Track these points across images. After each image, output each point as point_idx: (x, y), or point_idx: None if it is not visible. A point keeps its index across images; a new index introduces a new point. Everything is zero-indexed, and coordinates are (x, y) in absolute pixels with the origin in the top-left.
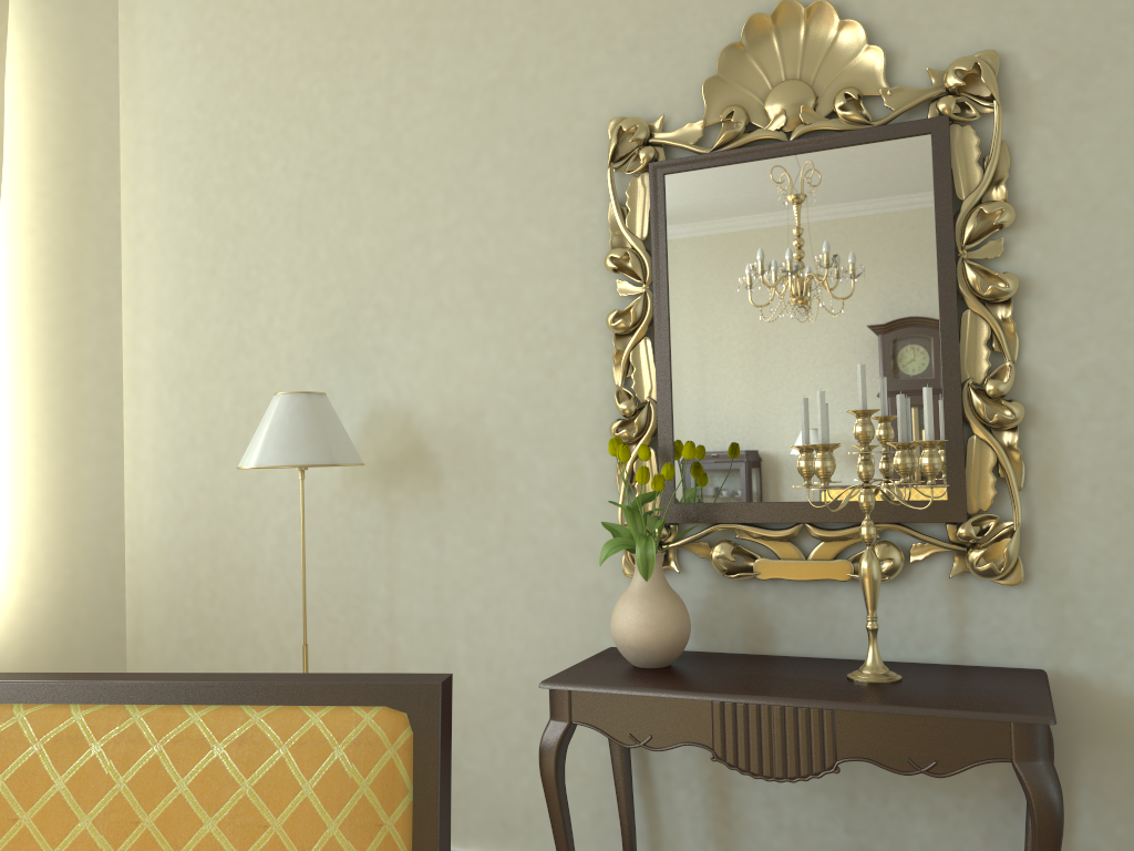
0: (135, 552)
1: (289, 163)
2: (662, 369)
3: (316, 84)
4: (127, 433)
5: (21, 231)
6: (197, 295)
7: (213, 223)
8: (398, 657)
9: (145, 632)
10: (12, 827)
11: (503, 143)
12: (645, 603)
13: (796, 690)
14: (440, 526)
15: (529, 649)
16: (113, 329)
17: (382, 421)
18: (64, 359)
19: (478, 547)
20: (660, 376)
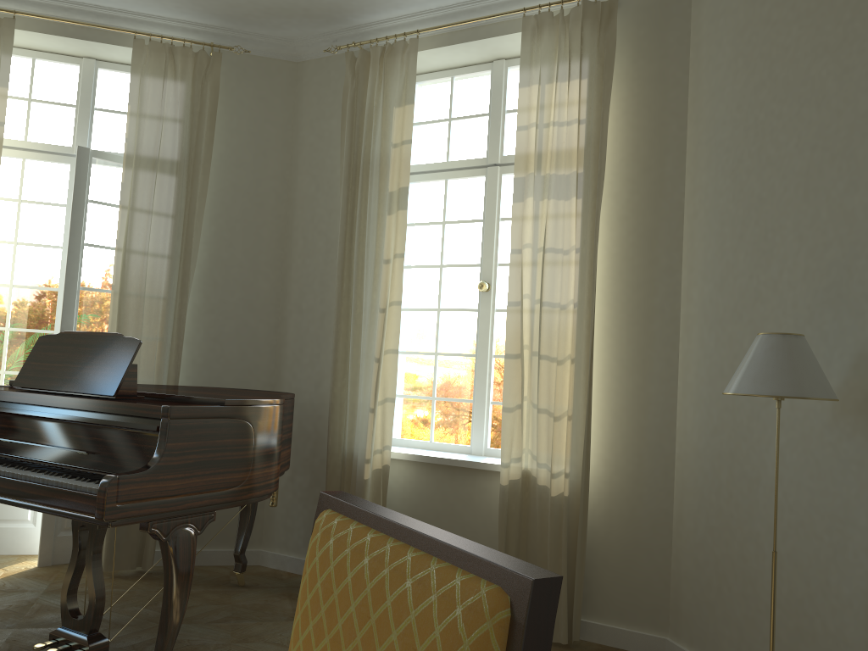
0: (681, 452)
1: (800, 140)
2: None
3: (824, 68)
4: (680, 362)
5: (618, 219)
6: (729, 256)
7: (742, 198)
8: None
9: (684, 514)
10: (330, 596)
11: None
12: None
13: None
14: None
15: None
16: (674, 285)
17: None
18: (641, 307)
19: None
20: None
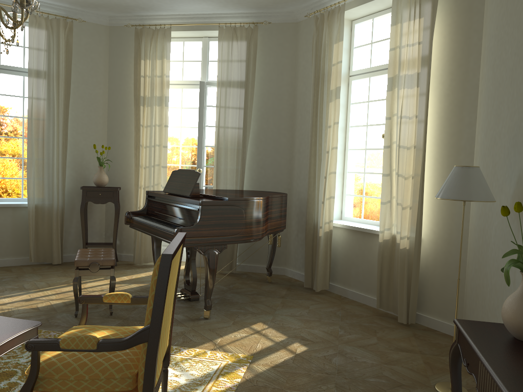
0: (470, 228)
1: (511, 49)
2: None
3: (520, 5)
4: None
5: (444, 96)
6: (489, 117)
7: (494, 83)
8: None
9: (469, 262)
10: None
11: None
12: (510, 299)
13: (514, 374)
14: None
15: None
16: (472, 133)
17: (520, 180)
18: (454, 146)
19: None
20: None
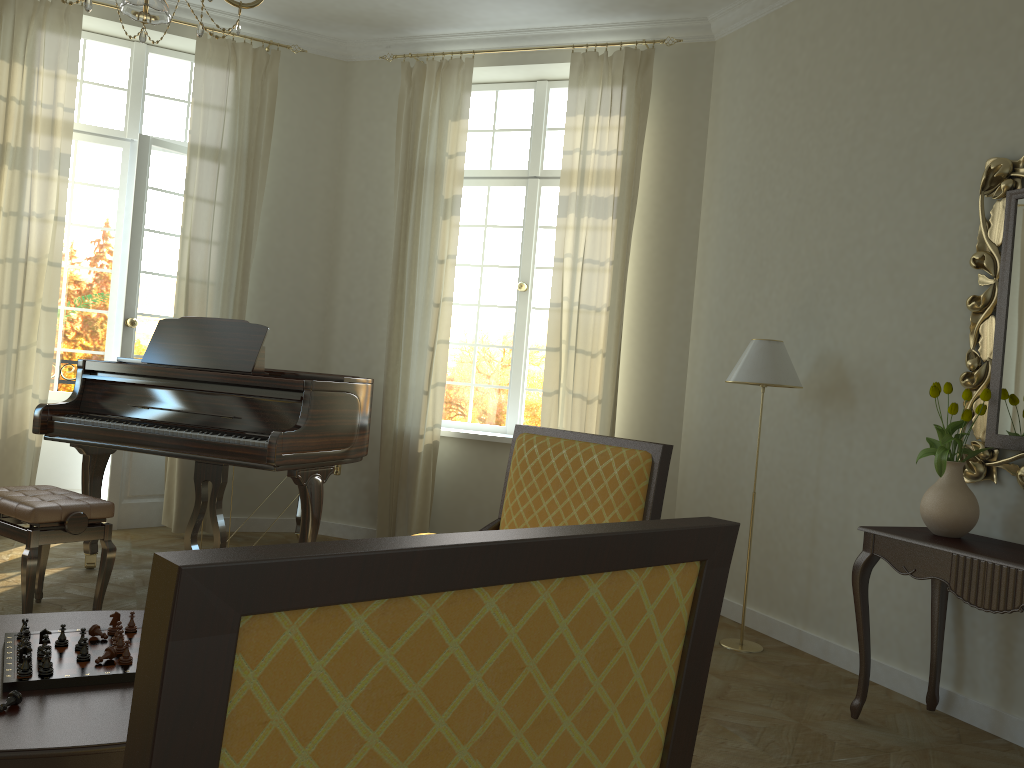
0: (687, 430)
1: (790, 192)
2: (998, 339)
3: (810, 141)
4: (690, 358)
5: (645, 237)
6: (733, 276)
7: (745, 231)
8: (817, 515)
9: (687, 478)
10: (540, 472)
11: (917, 177)
12: (939, 491)
13: (1012, 558)
14: (850, 434)
15: (895, 523)
16: (688, 295)
17: (825, 362)
18: (660, 312)
19: (872, 451)
20: (996, 343)
